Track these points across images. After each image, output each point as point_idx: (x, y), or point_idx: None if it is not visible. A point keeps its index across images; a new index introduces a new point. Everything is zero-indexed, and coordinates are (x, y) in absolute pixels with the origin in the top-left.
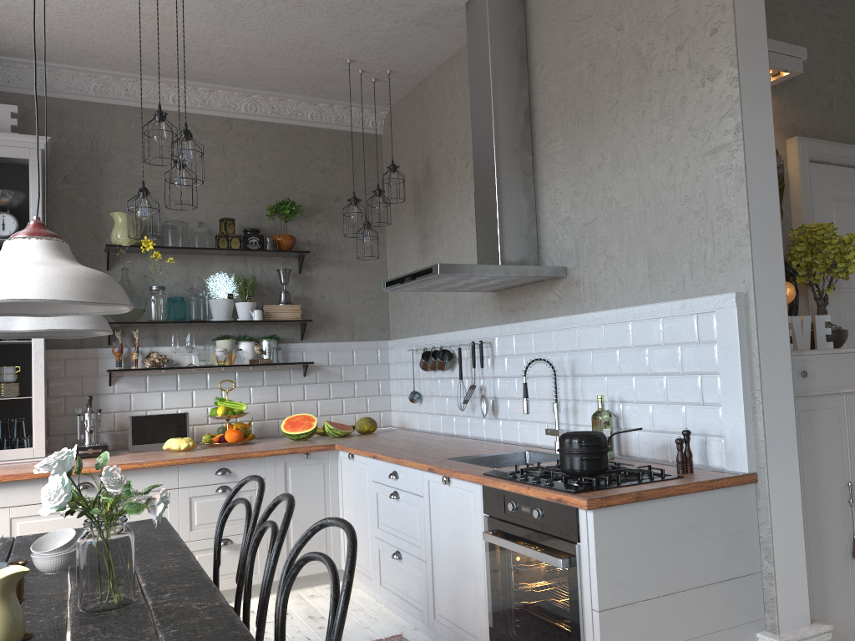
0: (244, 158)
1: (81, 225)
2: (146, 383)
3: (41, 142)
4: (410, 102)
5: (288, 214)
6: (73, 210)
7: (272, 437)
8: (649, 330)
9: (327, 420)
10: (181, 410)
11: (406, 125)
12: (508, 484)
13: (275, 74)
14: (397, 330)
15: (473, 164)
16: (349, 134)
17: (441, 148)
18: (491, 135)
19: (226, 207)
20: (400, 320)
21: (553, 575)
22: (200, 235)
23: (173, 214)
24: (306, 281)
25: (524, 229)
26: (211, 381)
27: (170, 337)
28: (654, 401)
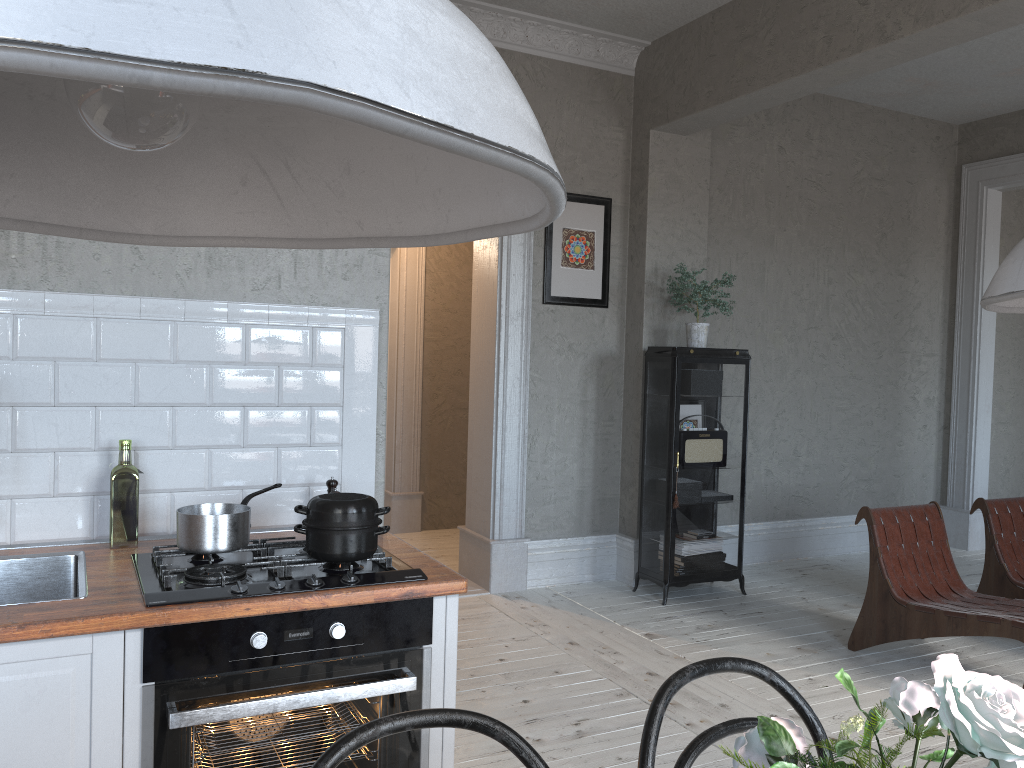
0: None
1: None
2: None
3: None
4: None
5: None
6: None
7: None
8: (219, 340)
9: None
10: None
11: None
12: (261, 603)
13: None
14: None
15: None
16: None
17: None
18: None
19: None
20: None
21: (370, 711)
22: None
23: None
24: None
25: None
26: None
27: None
28: (217, 444)
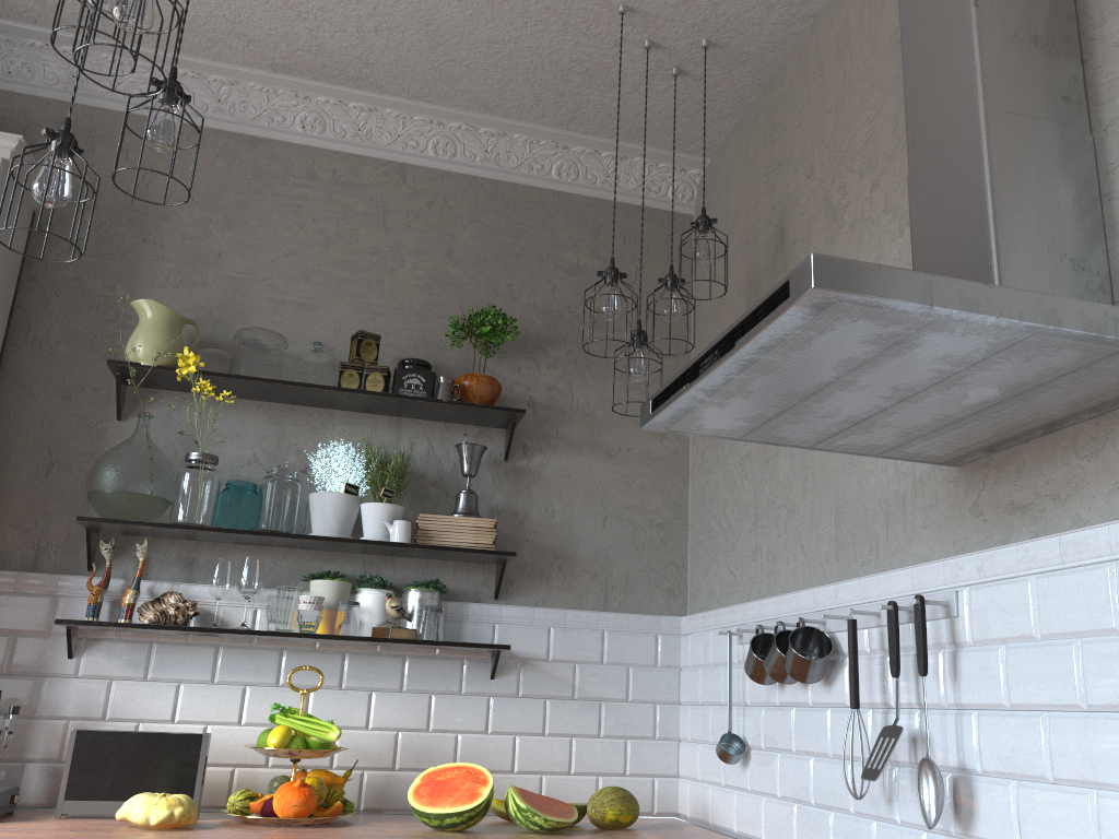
0: (421, 236)
1: (86, 331)
2: (149, 660)
3: (4, 145)
4: (748, 127)
5: (488, 335)
6: (76, 302)
7: (403, 813)
8: None
9: (534, 784)
10: (213, 727)
11: (738, 175)
12: None
13: (482, 60)
14: (700, 595)
15: (906, 109)
16: (628, 210)
17: (811, 181)
18: (964, 3)
19: (375, 321)
20: (708, 573)
21: None
22: (310, 365)
23: (268, 326)
24: (517, 478)
25: (1073, 246)
26: (289, 668)
27: (213, 564)
28: None
